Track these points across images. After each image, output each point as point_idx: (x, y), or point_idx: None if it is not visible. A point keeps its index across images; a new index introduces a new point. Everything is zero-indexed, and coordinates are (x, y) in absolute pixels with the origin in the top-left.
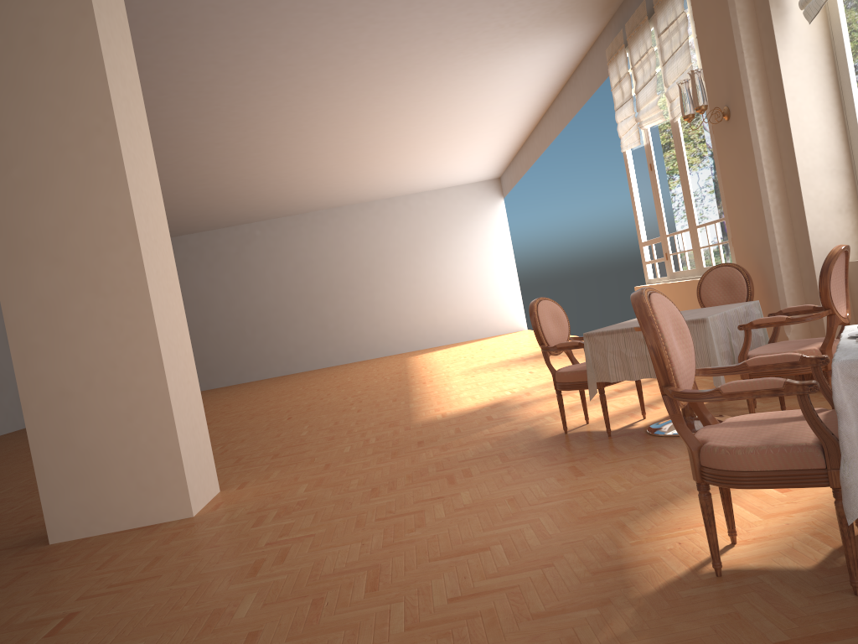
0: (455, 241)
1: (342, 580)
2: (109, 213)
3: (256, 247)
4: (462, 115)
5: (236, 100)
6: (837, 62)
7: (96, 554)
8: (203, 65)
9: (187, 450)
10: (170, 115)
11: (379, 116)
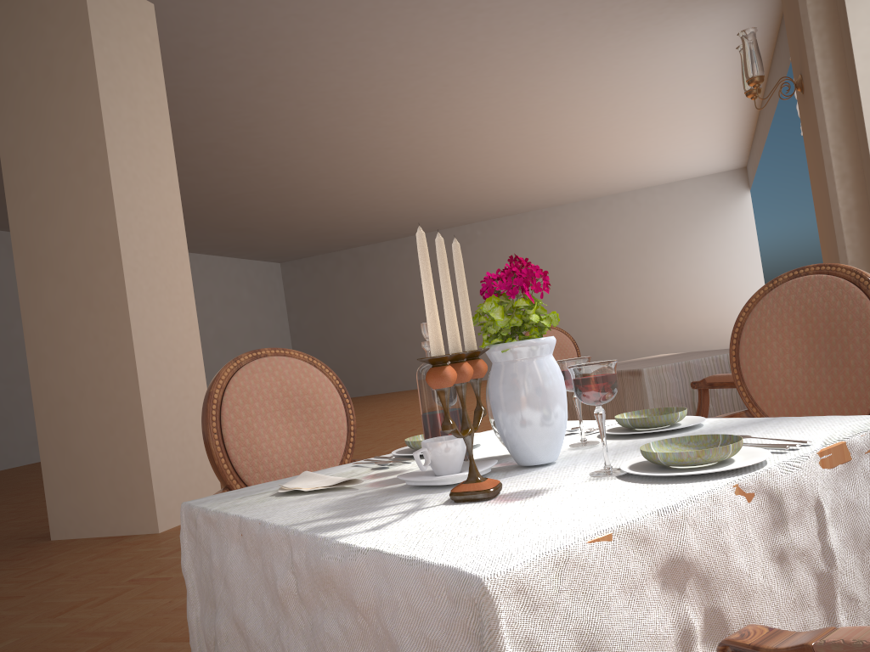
0: (689, 241)
1: (78, 644)
2: (99, 232)
3: (477, 248)
4: (653, 100)
5: (379, 105)
6: None
7: (46, 559)
8: (323, 74)
9: (164, 466)
10: (322, 124)
11: (550, 110)
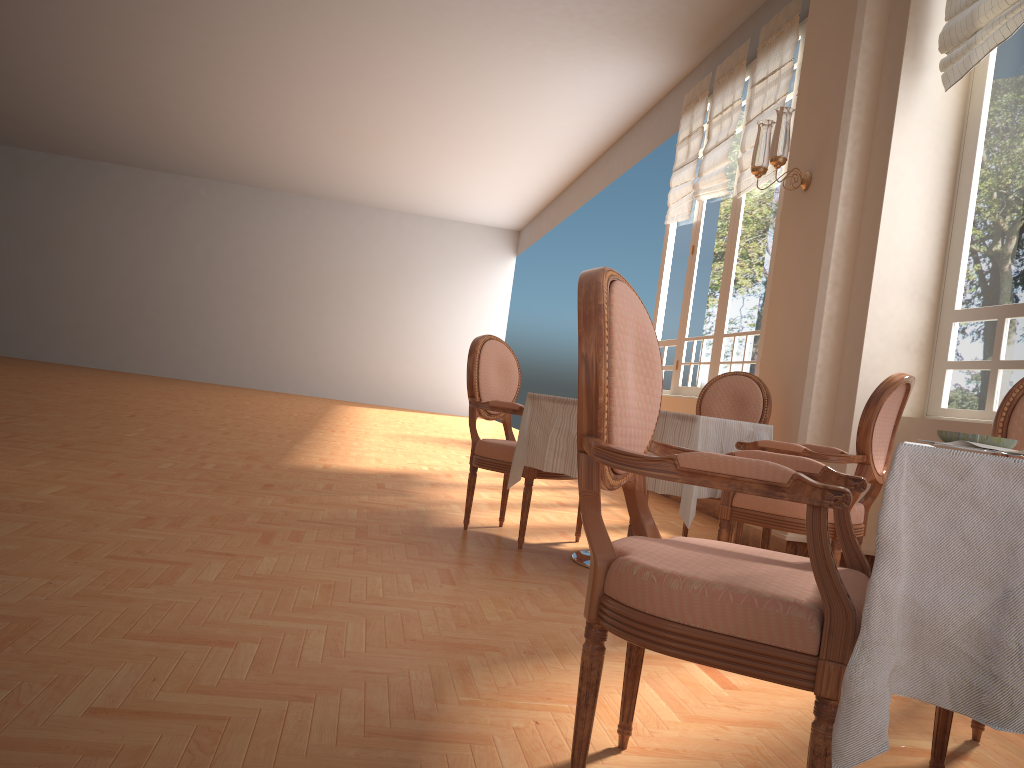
0: (442, 287)
1: None
2: None
3: (195, 210)
4: (494, 126)
5: None
6: (962, 156)
7: None
8: None
9: None
10: None
11: (390, 86)
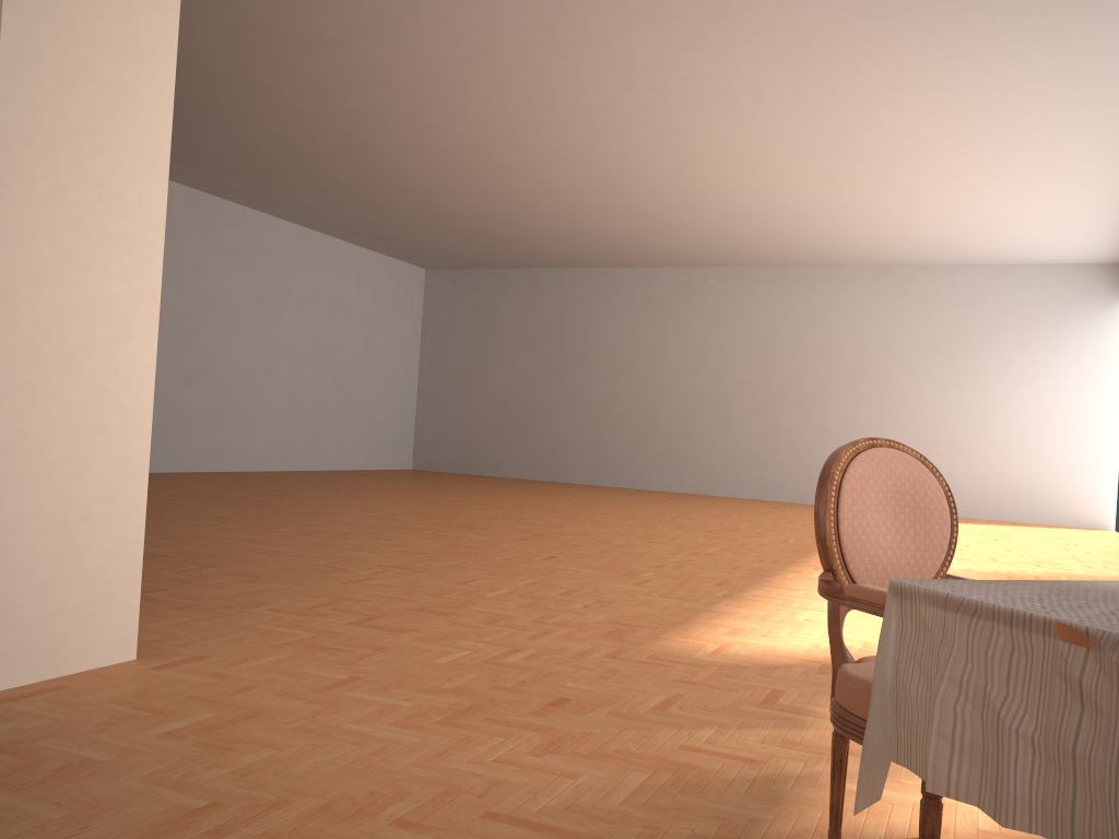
0: (1019, 355)
1: None
2: None
3: (704, 303)
4: (1046, 113)
5: (609, 22)
6: None
7: None
8: None
9: (3, 561)
10: (512, 41)
11: (878, 94)
